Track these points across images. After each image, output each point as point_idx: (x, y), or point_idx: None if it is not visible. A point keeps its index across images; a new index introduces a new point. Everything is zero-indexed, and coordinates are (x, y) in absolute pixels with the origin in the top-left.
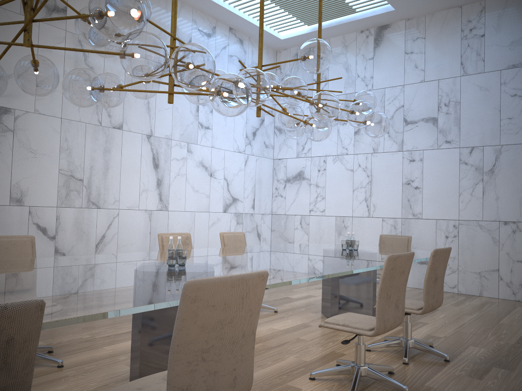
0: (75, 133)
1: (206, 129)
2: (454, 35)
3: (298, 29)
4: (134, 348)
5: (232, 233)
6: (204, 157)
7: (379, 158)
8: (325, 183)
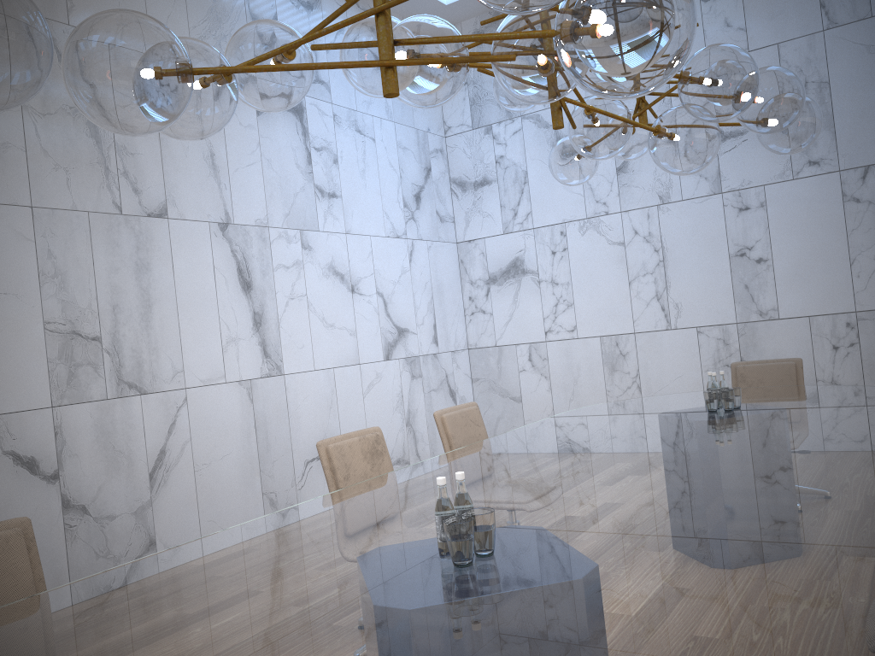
0: (68, 236)
1: (330, 198)
2: None
3: None
4: None
5: (456, 409)
6: (334, 254)
7: (675, 213)
8: (571, 275)
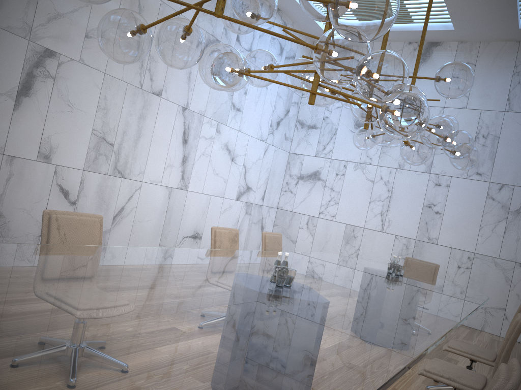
0: (115, 92)
1: (237, 111)
2: (506, 69)
3: None
4: None
5: (272, 234)
6: (230, 139)
7: (404, 175)
8: (342, 188)
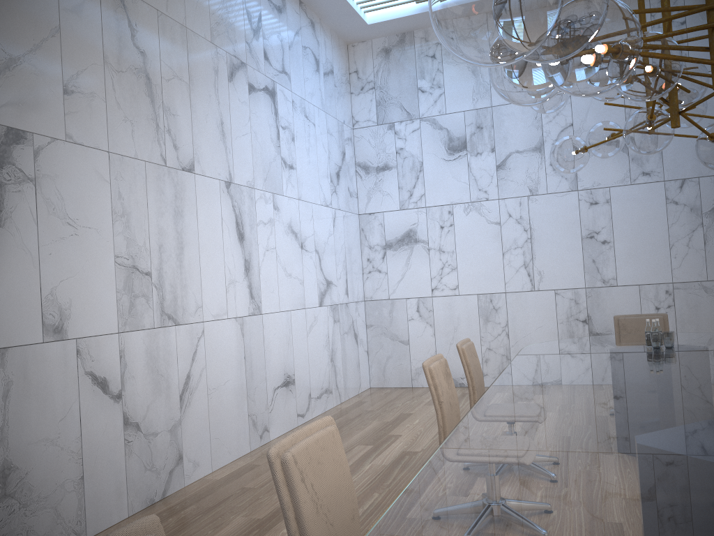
0: (132, 181)
1: (290, 169)
2: None
3: (397, 9)
4: None
5: (463, 343)
6: (292, 216)
7: (541, 203)
8: (455, 246)
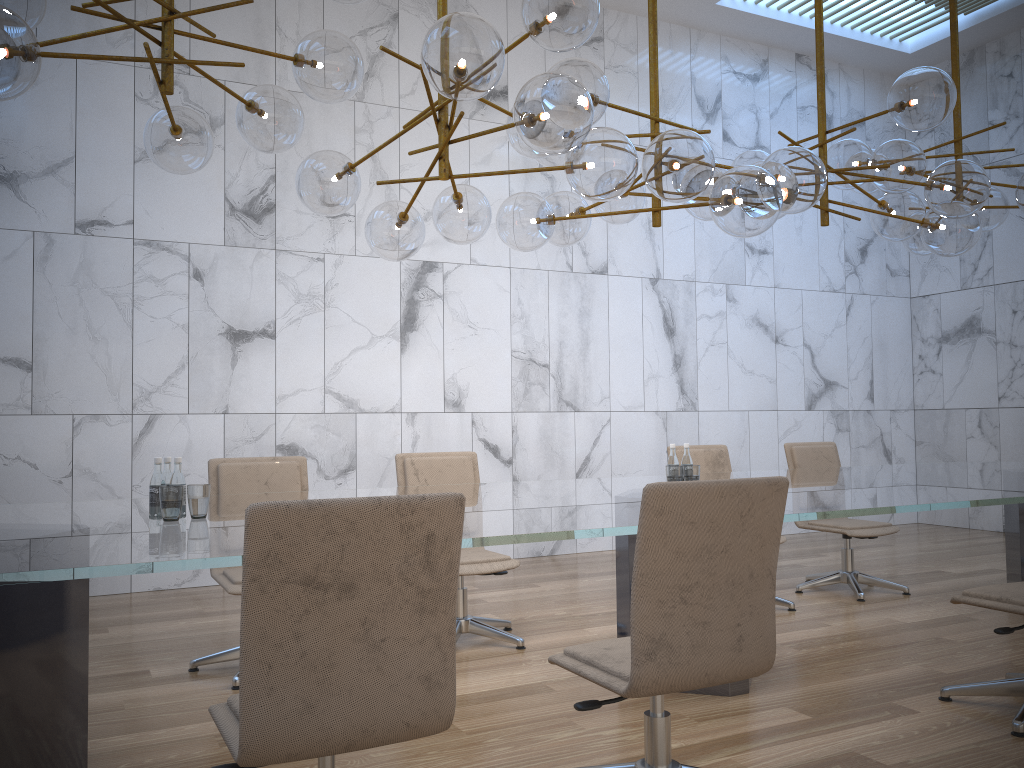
0: (532, 289)
1: (760, 255)
2: None
3: (944, 26)
4: (621, 620)
5: (810, 444)
6: (760, 307)
7: None
8: None
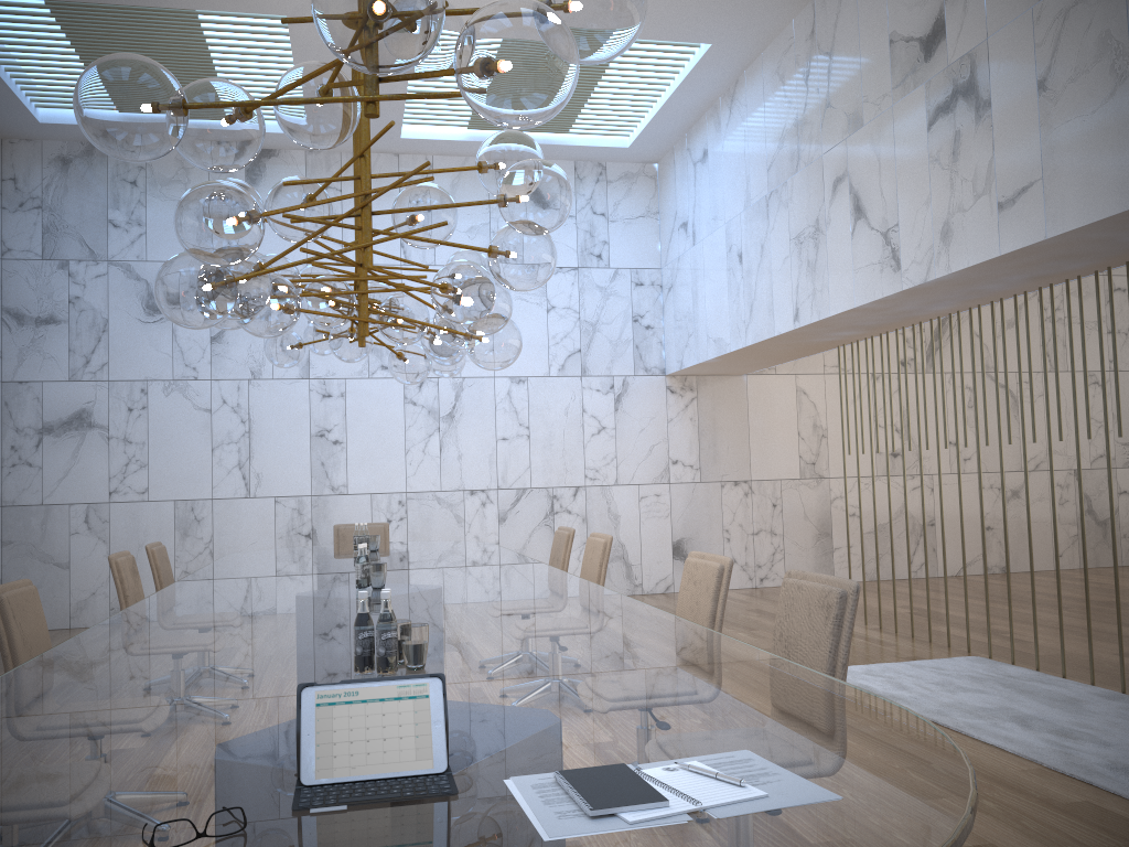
0: None
1: None
2: (389, 198)
3: None
4: None
5: (154, 545)
6: None
7: (265, 389)
8: (149, 435)
